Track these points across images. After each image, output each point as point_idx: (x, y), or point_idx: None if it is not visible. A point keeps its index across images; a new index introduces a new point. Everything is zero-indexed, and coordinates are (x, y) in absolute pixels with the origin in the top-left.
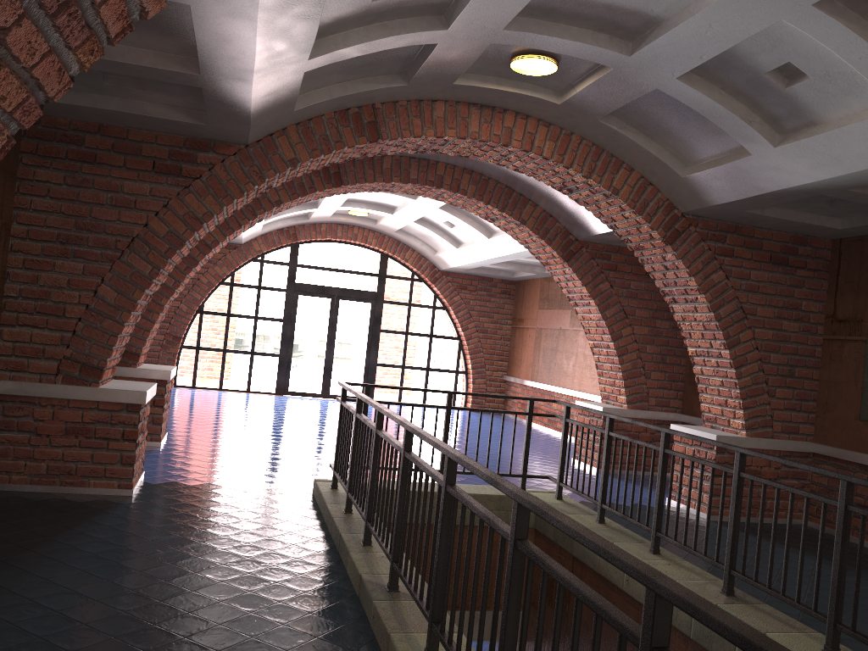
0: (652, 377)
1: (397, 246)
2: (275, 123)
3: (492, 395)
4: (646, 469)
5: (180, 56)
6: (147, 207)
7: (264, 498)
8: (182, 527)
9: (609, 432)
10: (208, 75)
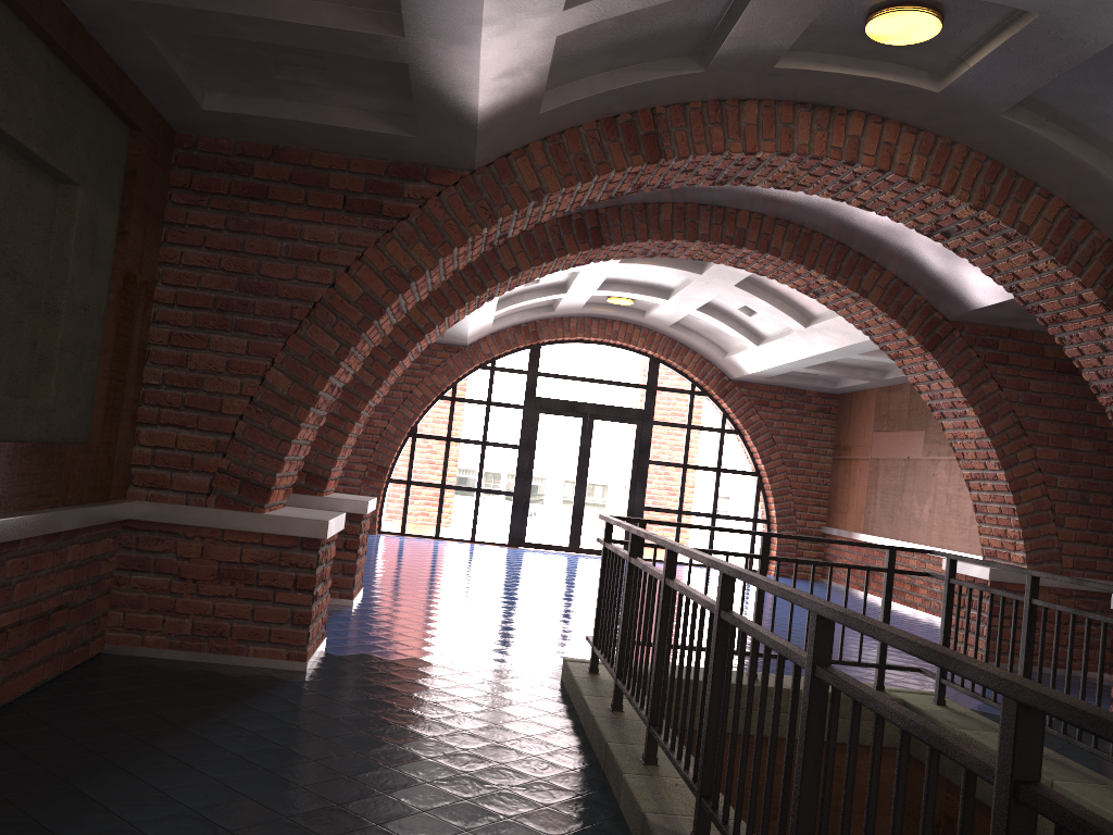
0: (1066, 525)
1: (673, 346)
2: (512, 134)
3: (830, 540)
4: (1060, 665)
5: (376, 11)
6: (334, 260)
7: (490, 683)
8: (371, 721)
9: (1033, 600)
10: (415, 38)
